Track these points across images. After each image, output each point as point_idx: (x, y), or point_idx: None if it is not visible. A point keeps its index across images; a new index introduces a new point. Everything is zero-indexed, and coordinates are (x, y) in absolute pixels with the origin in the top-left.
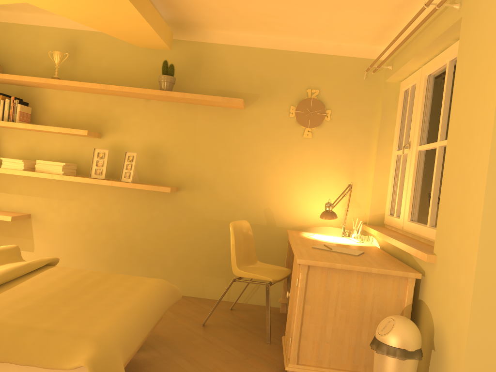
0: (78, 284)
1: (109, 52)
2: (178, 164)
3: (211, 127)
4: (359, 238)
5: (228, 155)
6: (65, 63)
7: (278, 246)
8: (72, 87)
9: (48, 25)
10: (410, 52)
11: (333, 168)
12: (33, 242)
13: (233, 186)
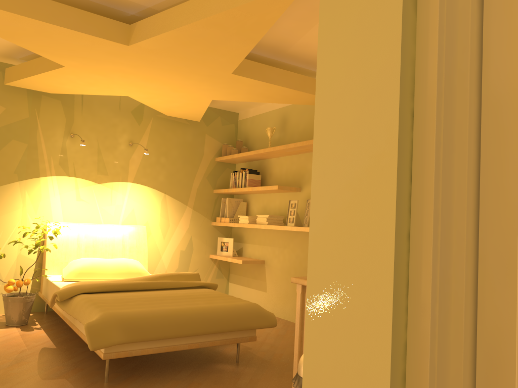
0: (188, 296)
1: (303, 116)
2: None
3: None
4: None
5: None
6: (280, 135)
7: None
8: (275, 153)
9: (271, 110)
10: None
11: None
12: (266, 284)
13: None
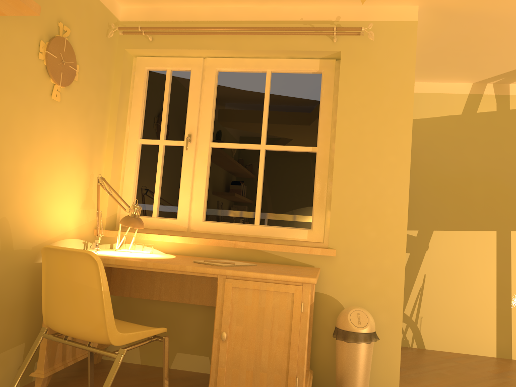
0: None
1: None
2: None
3: None
4: (145, 247)
5: None
6: None
7: (14, 285)
8: None
9: None
10: (213, 40)
11: (77, 153)
12: None
13: None
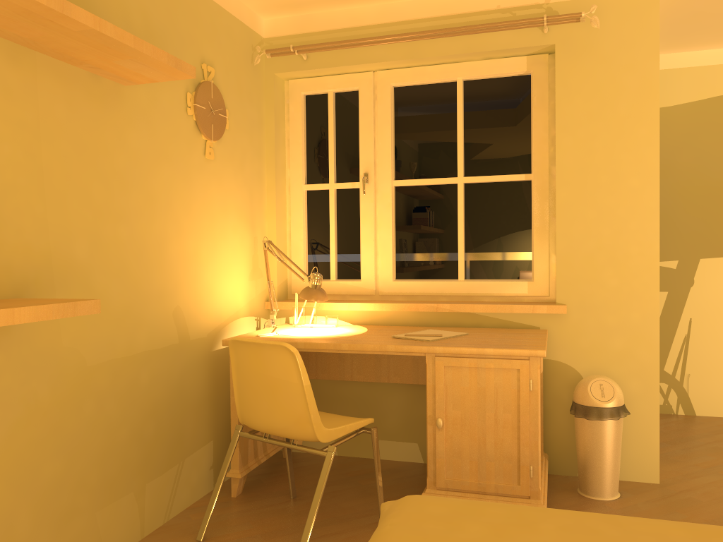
0: None
1: None
2: (9, 228)
3: (72, 121)
4: (328, 320)
5: (111, 196)
6: None
7: (195, 379)
8: None
9: None
10: (384, 48)
11: (237, 215)
12: None
13: (125, 272)
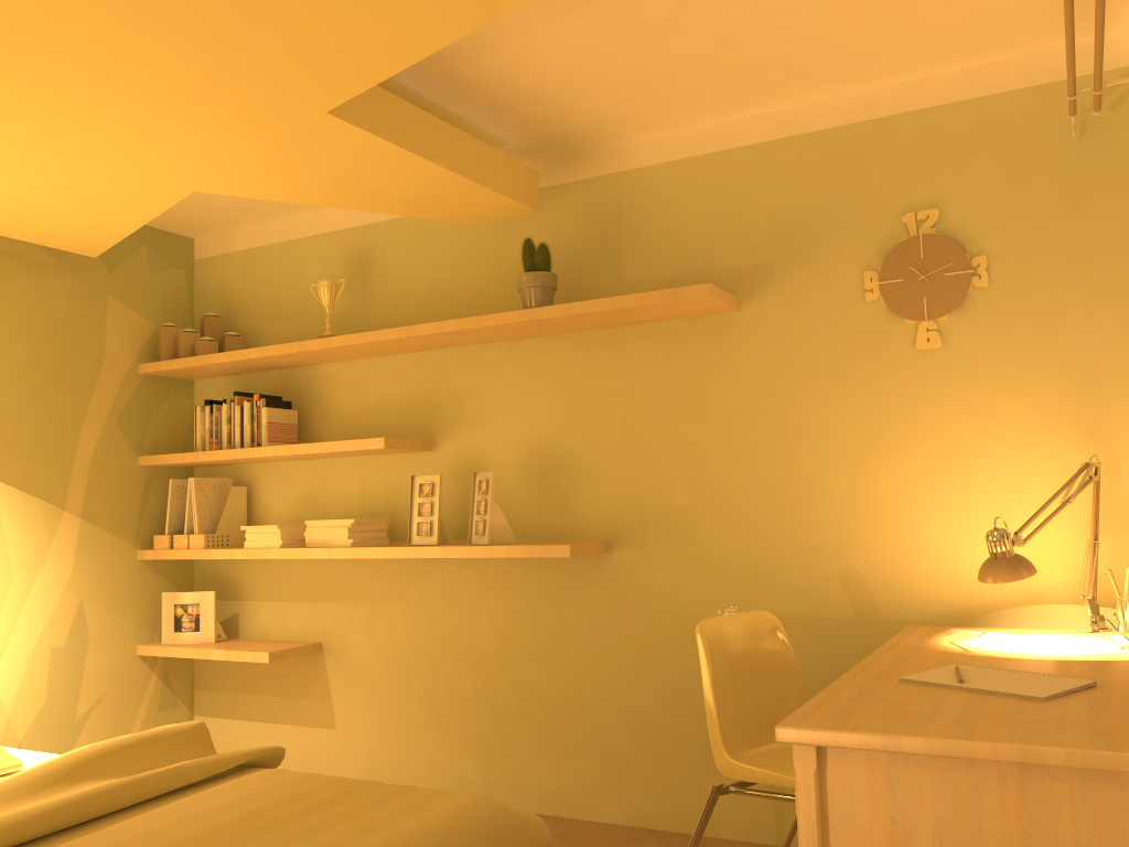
0: (256, 816)
1: (426, 254)
2: (602, 482)
3: (666, 373)
4: None
5: (719, 438)
6: (349, 302)
7: None
8: (355, 349)
9: (314, 233)
10: None
11: (1030, 423)
12: (332, 707)
13: (743, 520)
